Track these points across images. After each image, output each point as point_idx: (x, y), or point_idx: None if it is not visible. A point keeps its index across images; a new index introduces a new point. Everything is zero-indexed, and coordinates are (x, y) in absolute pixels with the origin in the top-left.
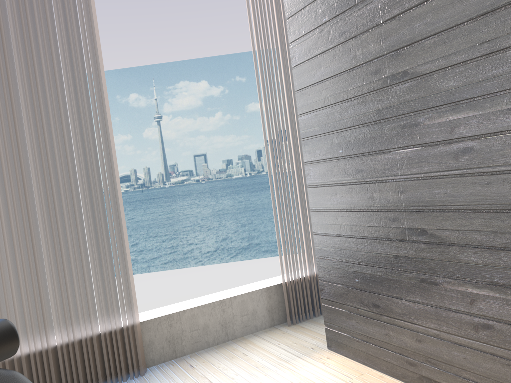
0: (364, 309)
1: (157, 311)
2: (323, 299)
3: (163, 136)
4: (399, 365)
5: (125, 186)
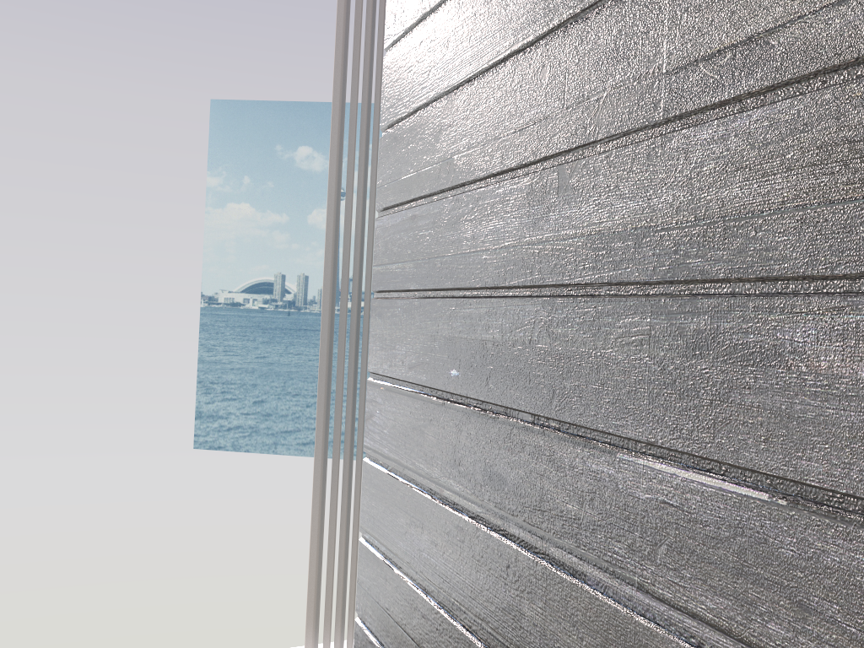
0: None
1: None
2: None
3: (341, 228)
4: None
5: (261, 300)
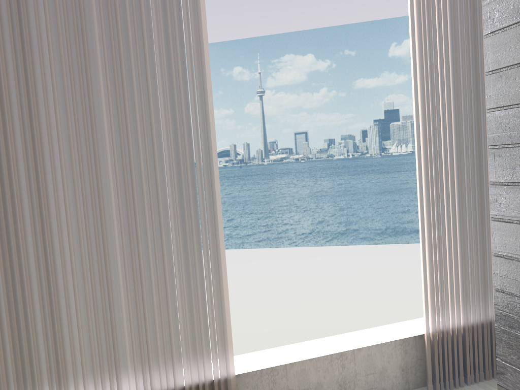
0: None
1: (257, 358)
2: (501, 388)
3: (264, 112)
4: None
5: (224, 161)
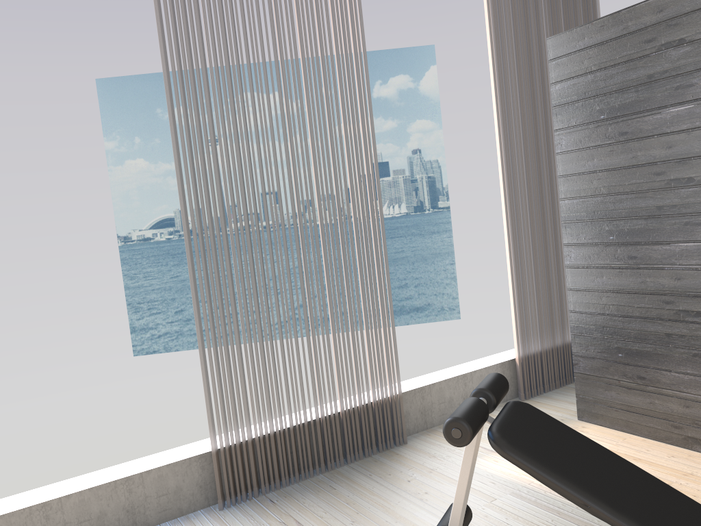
0: (626, 381)
1: (405, 384)
2: (576, 373)
3: (220, 167)
4: (663, 429)
5: (167, 233)
